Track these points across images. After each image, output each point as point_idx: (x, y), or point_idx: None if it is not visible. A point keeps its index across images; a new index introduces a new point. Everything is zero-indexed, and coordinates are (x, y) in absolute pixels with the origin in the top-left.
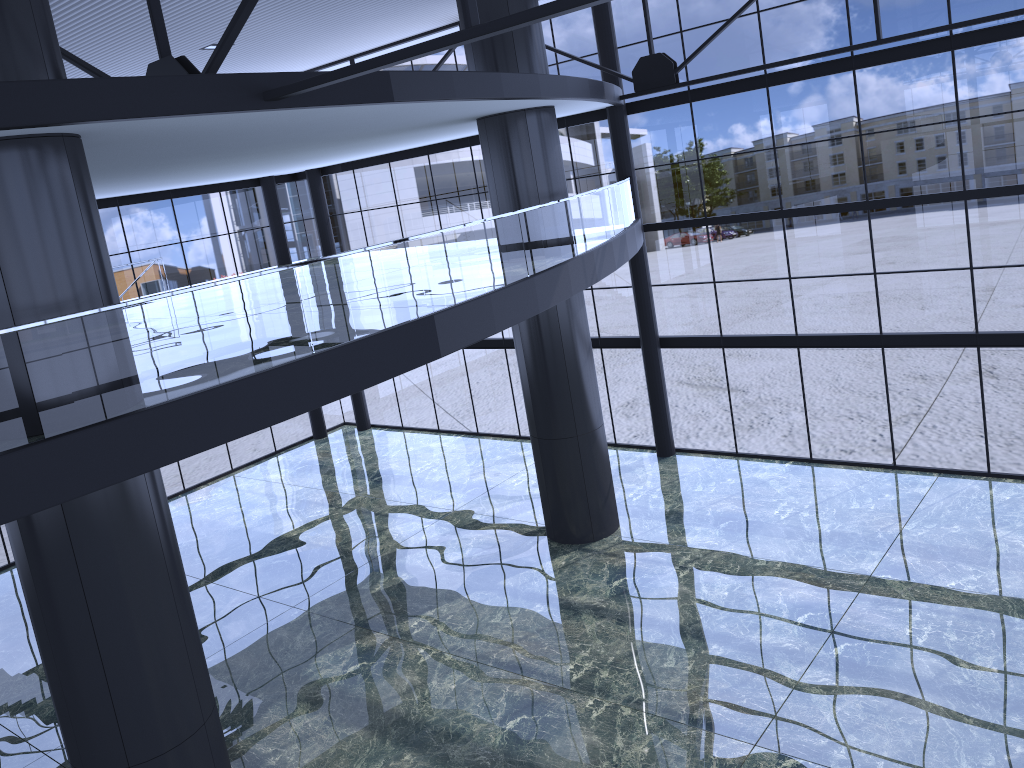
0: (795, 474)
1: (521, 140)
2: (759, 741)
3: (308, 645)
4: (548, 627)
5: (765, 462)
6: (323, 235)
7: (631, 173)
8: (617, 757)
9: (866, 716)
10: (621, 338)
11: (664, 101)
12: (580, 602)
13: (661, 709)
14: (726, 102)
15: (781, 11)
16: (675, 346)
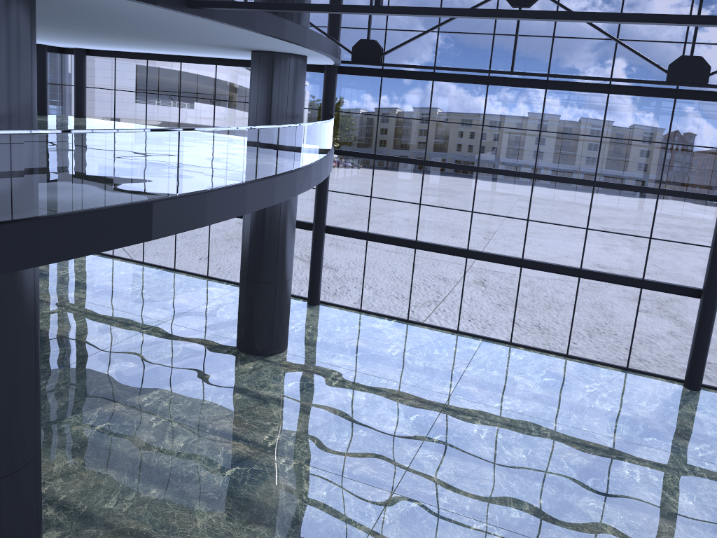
0: (398, 328)
1: (283, 74)
2: (395, 490)
3: (58, 407)
4: (246, 409)
5: (379, 318)
6: (79, 100)
7: (332, 113)
8: (306, 497)
9: (456, 478)
10: (299, 221)
11: (364, 71)
12: (267, 395)
13: (331, 468)
14: (350, 76)
15: (396, 27)
16: (335, 233)
